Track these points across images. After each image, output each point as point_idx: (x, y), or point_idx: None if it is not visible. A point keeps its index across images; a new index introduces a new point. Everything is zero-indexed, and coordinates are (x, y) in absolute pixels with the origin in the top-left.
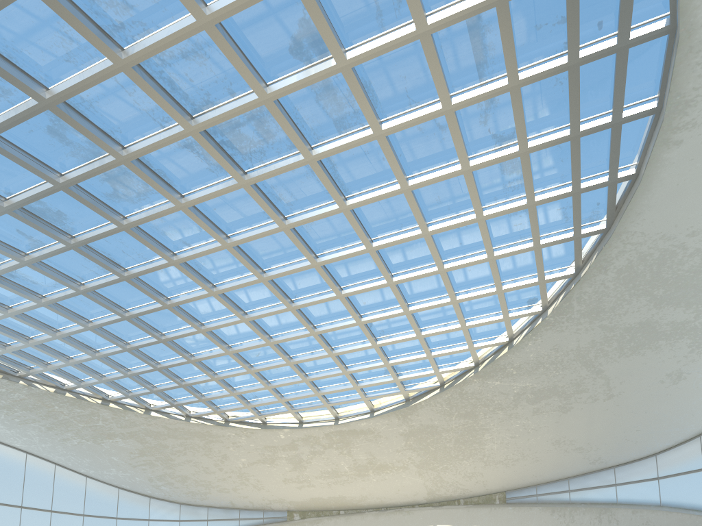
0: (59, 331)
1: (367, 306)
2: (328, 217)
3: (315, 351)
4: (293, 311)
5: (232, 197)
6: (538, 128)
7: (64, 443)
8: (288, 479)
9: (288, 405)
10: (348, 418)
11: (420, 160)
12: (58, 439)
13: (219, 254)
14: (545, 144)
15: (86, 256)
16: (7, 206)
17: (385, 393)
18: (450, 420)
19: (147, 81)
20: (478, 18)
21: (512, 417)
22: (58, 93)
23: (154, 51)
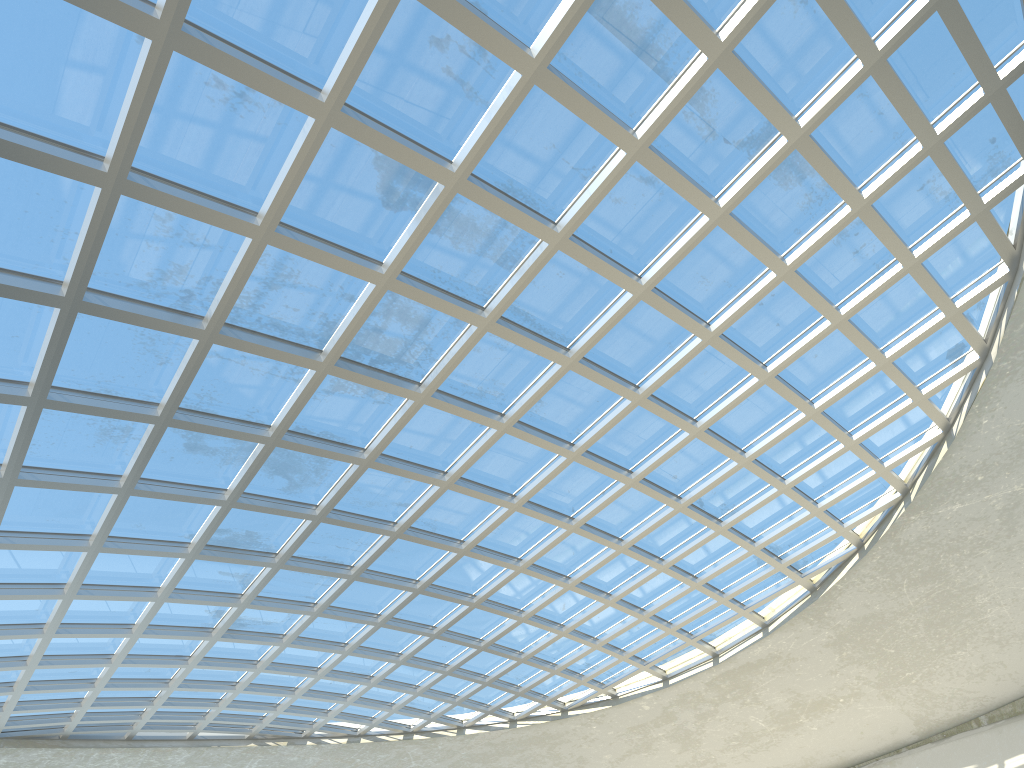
0: (320, 669)
1: (681, 479)
2: (558, 386)
3: (639, 571)
4: (578, 530)
5: (423, 422)
6: (807, 90)
7: None
8: (681, 766)
9: (636, 660)
10: (731, 649)
11: (644, 242)
12: None
13: (447, 499)
14: (829, 106)
15: (298, 570)
16: (192, 551)
17: (772, 592)
18: (900, 596)
19: (245, 338)
20: (610, 1)
21: (1014, 551)
22: (166, 403)
23: (230, 300)
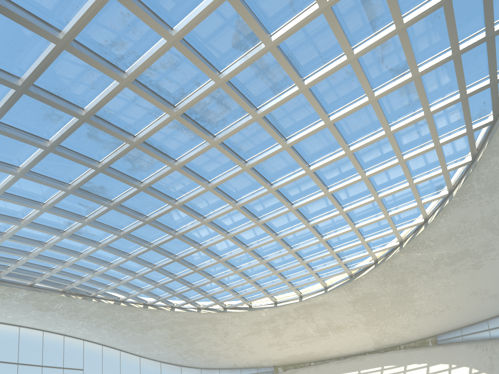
0: (112, 264)
1: (312, 213)
2: (275, 155)
3: (279, 251)
4: (260, 225)
5: (208, 154)
6: (425, 56)
7: (123, 336)
8: (271, 344)
9: (265, 291)
10: (309, 295)
11: (337, 100)
12: (120, 334)
13: (205, 195)
14: (432, 67)
15: (121, 212)
16: (70, 189)
17: (334, 274)
18: (385, 287)
19: (142, 89)
20: None
21: (434, 278)
22: (89, 110)
23: (143, 68)
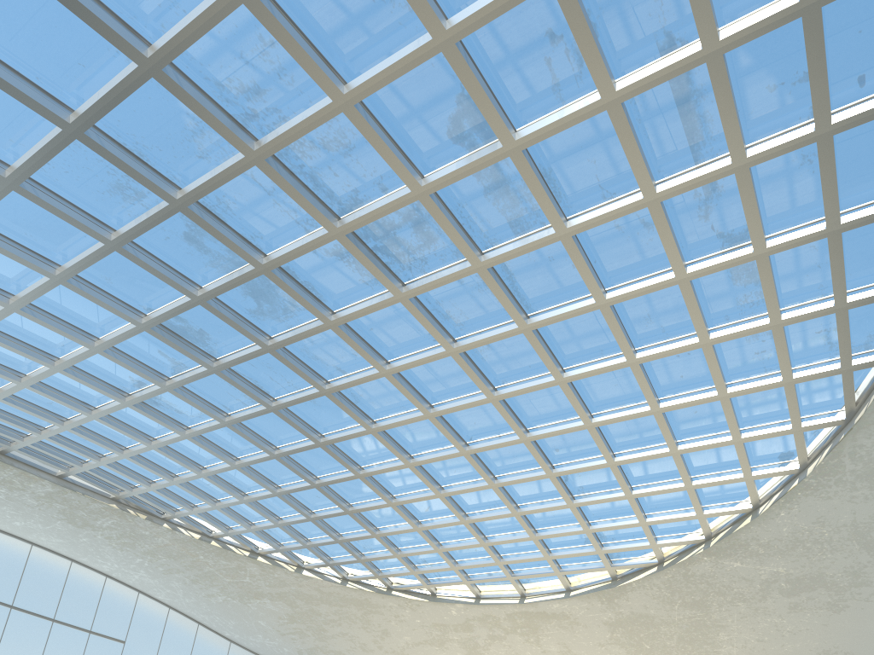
0: (205, 469)
1: (560, 454)
2: (507, 340)
3: (497, 508)
4: (467, 456)
5: (391, 315)
6: (781, 223)
7: (208, 599)
8: None
9: (463, 574)
10: (537, 596)
11: (621, 268)
12: (202, 594)
13: (379, 384)
14: (790, 243)
15: (229, 382)
16: (145, 322)
17: (585, 568)
18: (671, 610)
19: (284, 175)
20: (687, 81)
21: (759, 612)
22: (189, 192)
23: (288, 139)
